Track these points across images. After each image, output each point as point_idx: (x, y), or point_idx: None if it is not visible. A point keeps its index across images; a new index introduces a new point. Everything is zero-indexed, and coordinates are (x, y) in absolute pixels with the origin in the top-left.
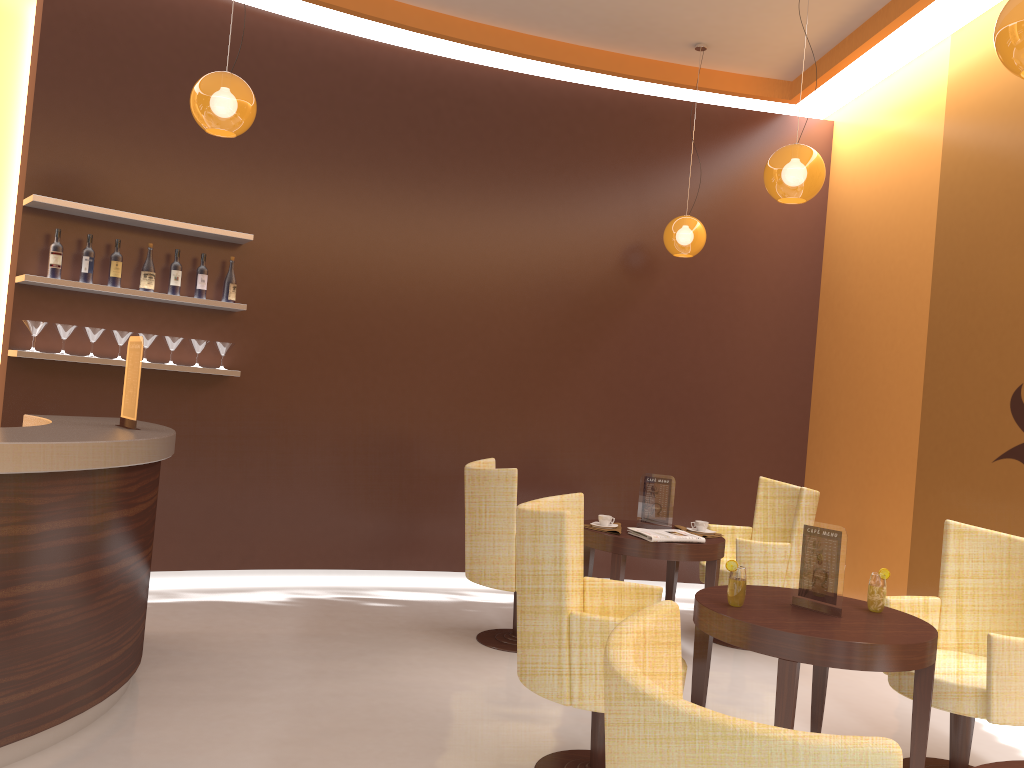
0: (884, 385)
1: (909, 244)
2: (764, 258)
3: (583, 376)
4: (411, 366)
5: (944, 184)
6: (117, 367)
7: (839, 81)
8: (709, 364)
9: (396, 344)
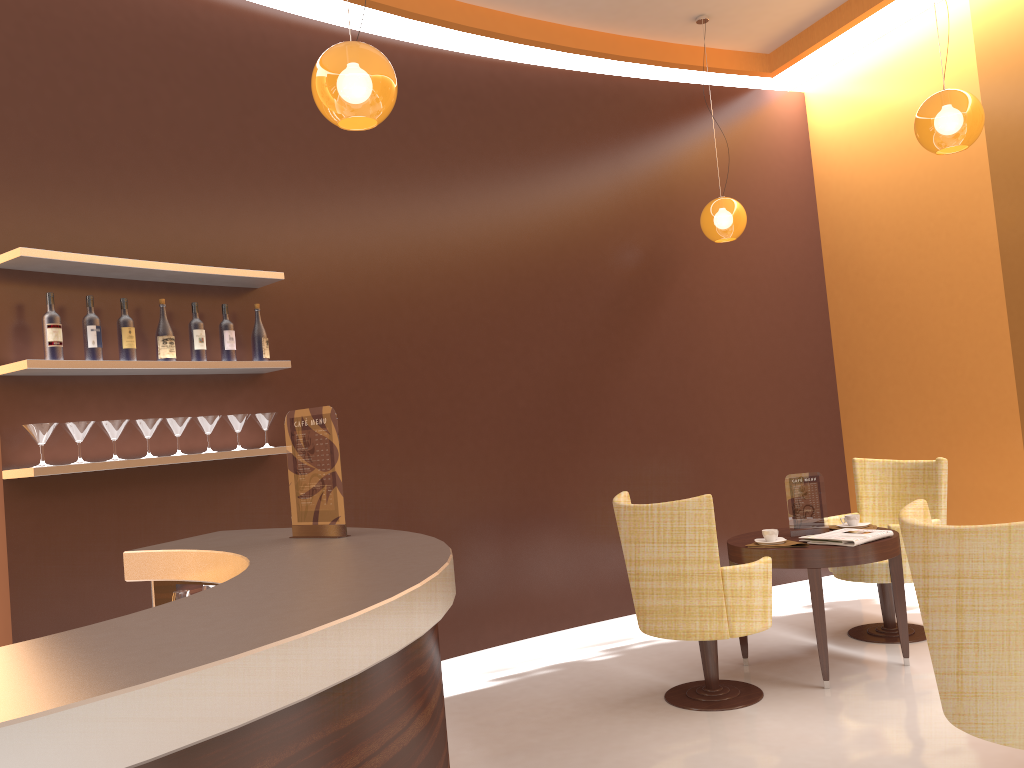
0: (948, 343)
1: (953, 198)
2: (770, 237)
3: (629, 387)
4: (459, 407)
5: (993, 132)
6: (140, 469)
7: (829, 47)
8: (741, 354)
9: (440, 384)
